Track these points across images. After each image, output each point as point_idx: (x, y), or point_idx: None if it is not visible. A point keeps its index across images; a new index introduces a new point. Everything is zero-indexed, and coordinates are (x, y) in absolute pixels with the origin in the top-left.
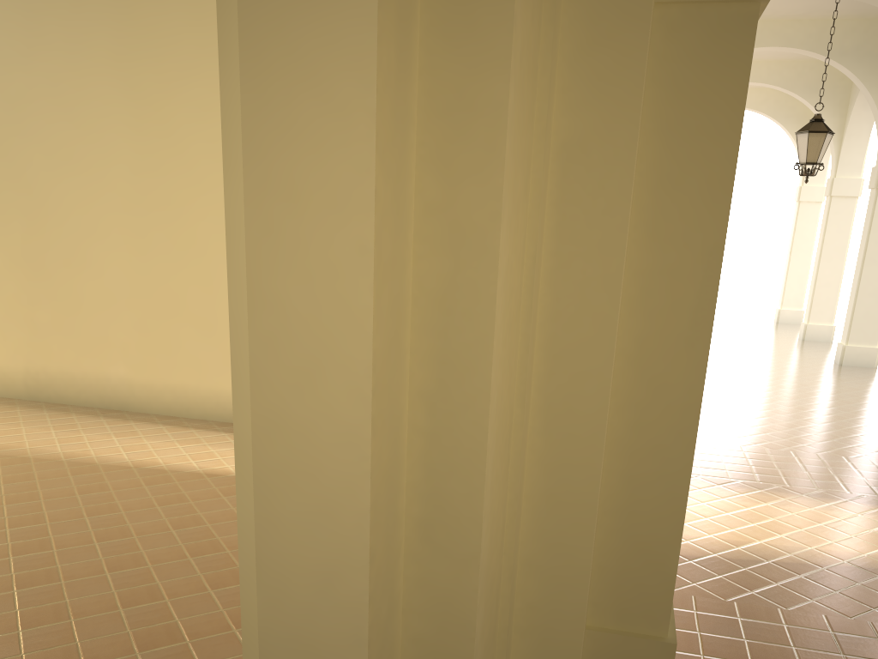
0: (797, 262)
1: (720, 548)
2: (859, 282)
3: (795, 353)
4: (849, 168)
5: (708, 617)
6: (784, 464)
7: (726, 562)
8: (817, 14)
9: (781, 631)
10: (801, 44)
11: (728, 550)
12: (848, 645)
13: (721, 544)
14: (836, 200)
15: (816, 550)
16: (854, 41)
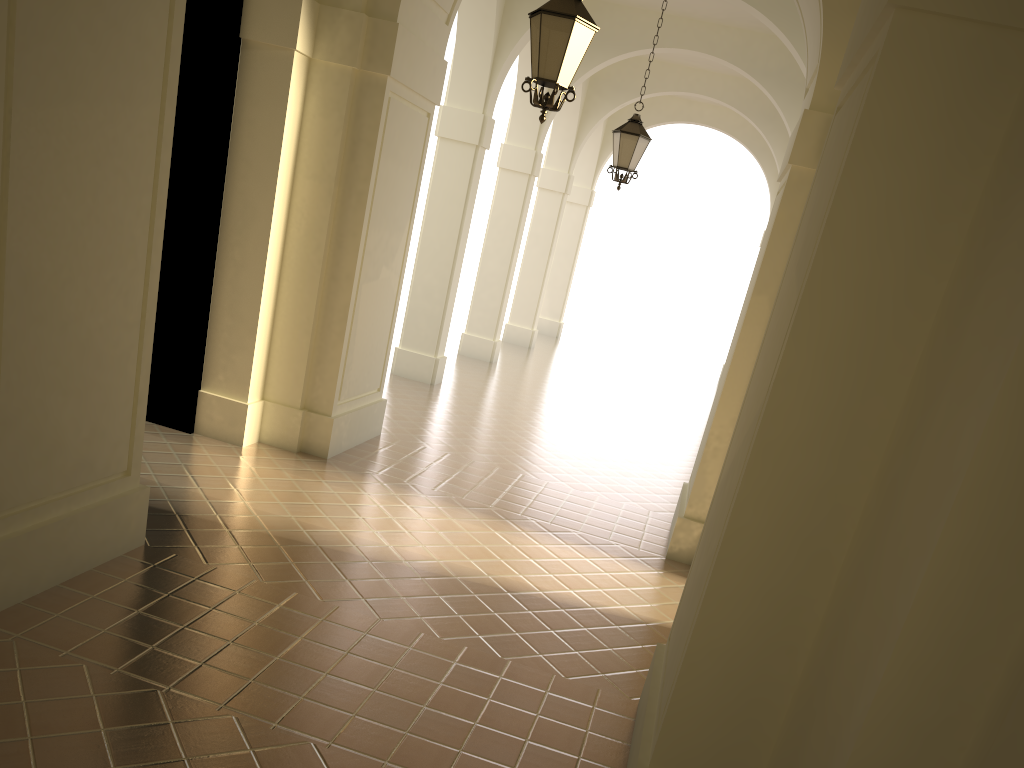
0: None
1: (283, 527)
2: None
3: (688, 406)
4: None
5: (160, 572)
6: (493, 482)
7: (268, 538)
8: (740, 22)
9: (221, 596)
10: (724, 54)
11: (289, 530)
12: (276, 618)
13: (291, 525)
14: None
15: (390, 548)
16: (779, 63)
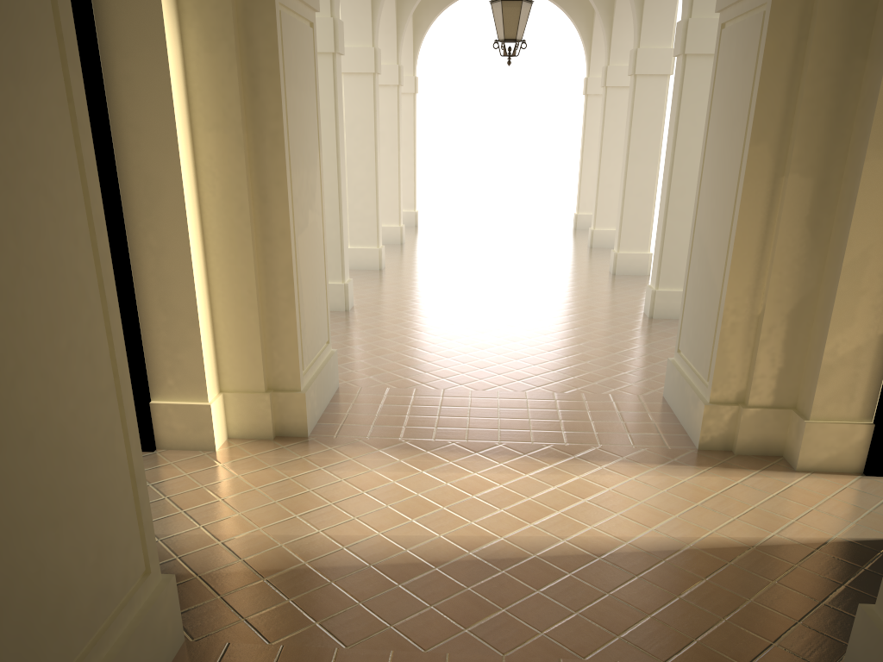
0: (590, 162)
1: (320, 552)
2: (625, 182)
3: (573, 264)
4: (622, 54)
5: None
6: (480, 410)
7: (314, 575)
8: None
9: None
10: None
11: (329, 553)
12: None
13: (326, 544)
14: (611, 91)
15: (445, 538)
16: None
